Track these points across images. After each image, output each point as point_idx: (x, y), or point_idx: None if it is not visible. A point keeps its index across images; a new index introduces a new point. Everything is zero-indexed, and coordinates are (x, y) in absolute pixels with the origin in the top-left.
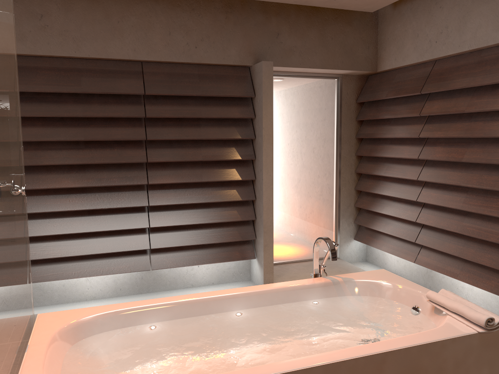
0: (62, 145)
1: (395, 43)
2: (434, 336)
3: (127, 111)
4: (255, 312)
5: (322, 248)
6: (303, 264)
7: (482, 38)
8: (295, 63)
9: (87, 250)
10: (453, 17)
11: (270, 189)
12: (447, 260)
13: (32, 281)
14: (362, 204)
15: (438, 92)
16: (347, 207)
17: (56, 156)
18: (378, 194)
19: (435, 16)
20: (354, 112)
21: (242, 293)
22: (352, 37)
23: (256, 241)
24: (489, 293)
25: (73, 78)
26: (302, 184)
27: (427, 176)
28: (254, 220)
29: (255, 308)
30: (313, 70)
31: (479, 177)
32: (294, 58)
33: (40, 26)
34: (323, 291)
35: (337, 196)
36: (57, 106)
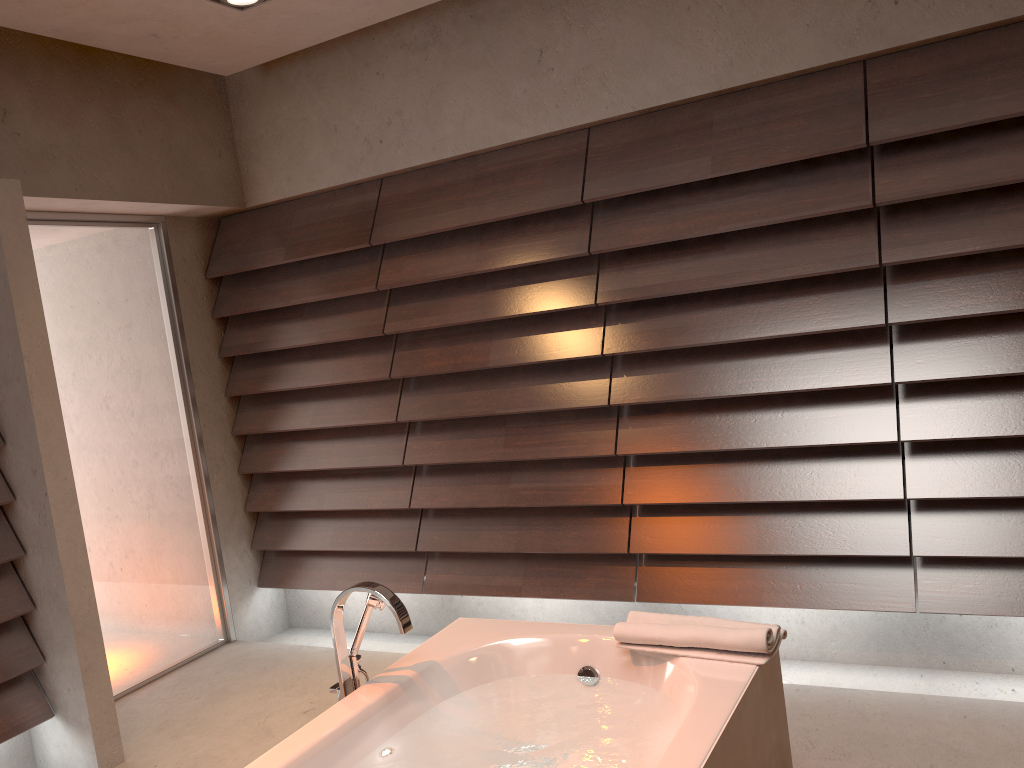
0: None
1: (283, 144)
2: (720, 706)
3: None
4: None
5: (195, 630)
6: (164, 684)
7: (478, 133)
8: (63, 186)
9: None
10: (411, 94)
11: (72, 515)
12: (490, 567)
13: None
14: (266, 503)
15: (404, 241)
16: (232, 518)
17: None
18: (305, 470)
19: (369, 90)
20: (206, 300)
21: None
22: (182, 129)
23: (48, 669)
24: (577, 603)
25: None
26: (121, 489)
27: (416, 409)
28: (29, 612)
29: None
30: (104, 205)
31: (526, 390)
32: (59, 175)
33: None
34: (391, 717)
35: (205, 498)
36: None
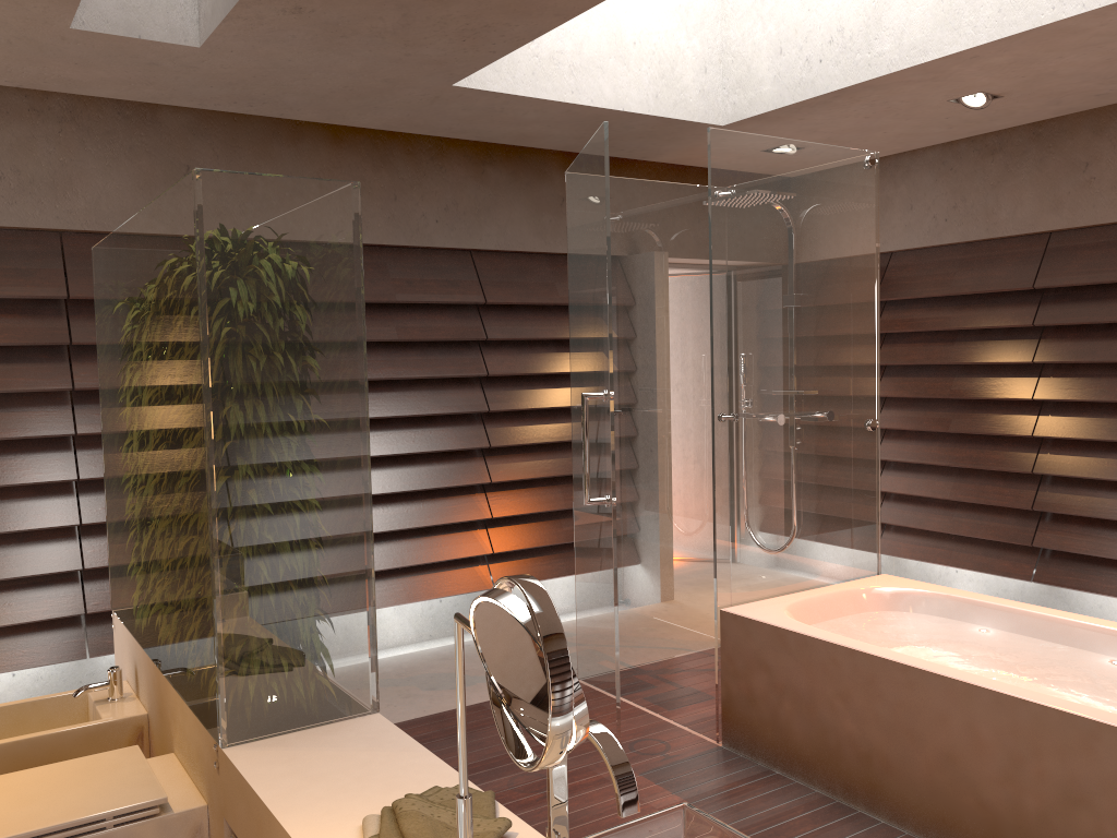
0: (1103, 369)
1: None
2: None
3: None
4: None
5: None
6: None
7: None
8: None
9: None
10: None
11: None
12: None
13: (1039, 580)
14: None
15: None
16: None
17: (1089, 387)
18: None
19: None
20: None
21: None
22: None
23: None
24: None
25: None
26: None
27: None
28: None
29: None
30: None
31: None
32: None
33: (1083, 181)
34: None
35: None
36: (1096, 307)
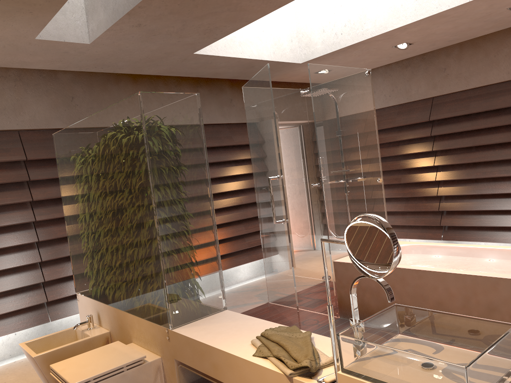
0: (460, 150)
1: None
2: None
3: (502, 121)
4: (498, 261)
5: None
6: None
7: None
8: None
9: (479, 222)
10: None
11: None
12: None
13: (445, 239)
14: None
15: None
16: None
17: (456, 158)
18: None
19: None
20: None
21: (497, 248)
22: None
23: None
24: None
25: (465, 104)
26: None
27: None
28: None
29: (504, 259)
30: None
31: None
32: None
33: (444, 75)
34: None
35: None
36: (455, 125)
